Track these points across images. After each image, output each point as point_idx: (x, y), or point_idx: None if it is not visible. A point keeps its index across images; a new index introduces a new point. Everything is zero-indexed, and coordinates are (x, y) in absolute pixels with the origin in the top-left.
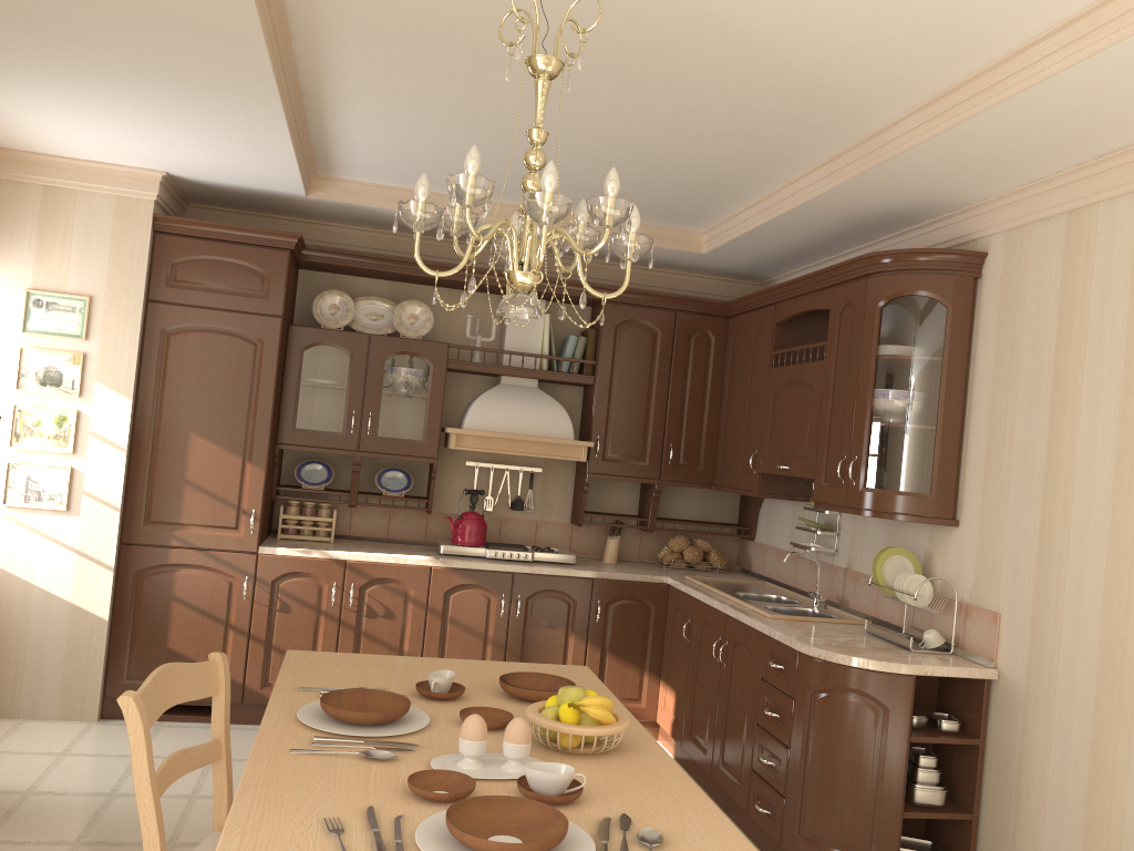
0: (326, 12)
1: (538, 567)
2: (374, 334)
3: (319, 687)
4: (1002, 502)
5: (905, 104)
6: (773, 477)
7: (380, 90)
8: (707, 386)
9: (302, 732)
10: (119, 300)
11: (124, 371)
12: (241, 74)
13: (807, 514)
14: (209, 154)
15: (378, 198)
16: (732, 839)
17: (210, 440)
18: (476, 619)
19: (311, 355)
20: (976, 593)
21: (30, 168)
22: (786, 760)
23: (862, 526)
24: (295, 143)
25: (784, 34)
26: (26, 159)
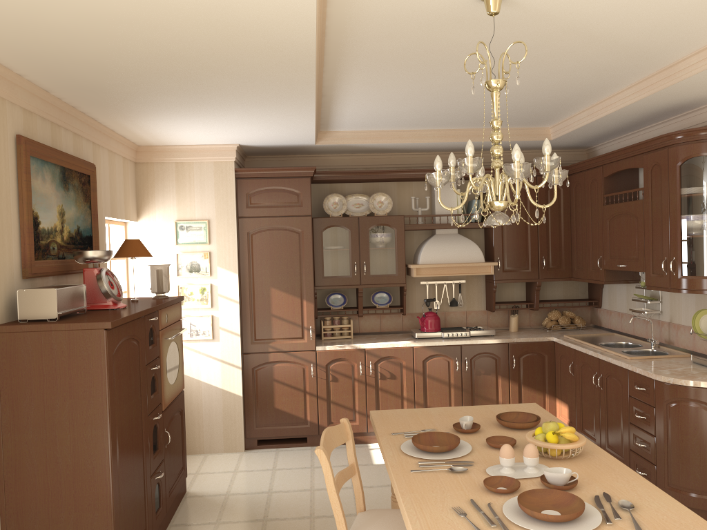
0: (346, 58)
1: (475, 340)
2: (359, 215)
3: (401, 432)
4: None
5: (691, 49)
6: (613, 270)
7: (367, 88)
8: (561, 218)
9: (410, 460)
10: (223, 220)
11: (231, 259)
12: (297, 96)
13: (637, 290)
14: (266, 133)
15: (355, 139)
16: (670, 502)
17: (282, 290)
18: (443, 374)
19: (327, 233)
20: None
21: (167, 154)
22: (654, 443)
23: (677, 296)
24: (316, 121)
25: (618, 28)
26: (164, 149)
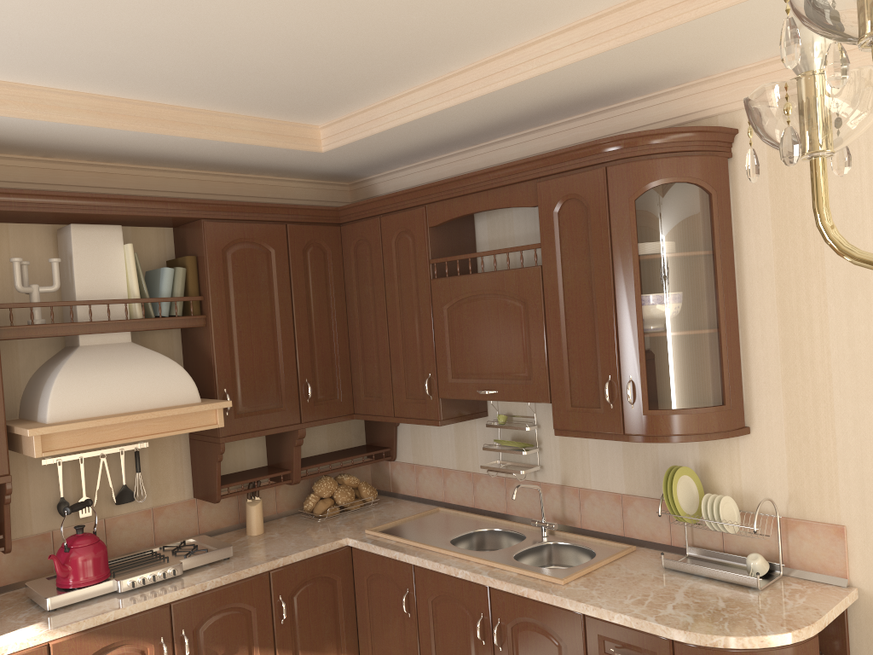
0: None
1: (200, 584)
2: None
3: None
4: (823, 404)
5: None
6: (452, 399)
7: None
8: (331, 305)
9: None
10: None
11: None
12: None
13: (481, 429)
14: None
15: None
16: None
17: None
18: None
19: None
20: (796, 504)
21: None
22: None
23: (578, 439)
24: None
25: None
26: None
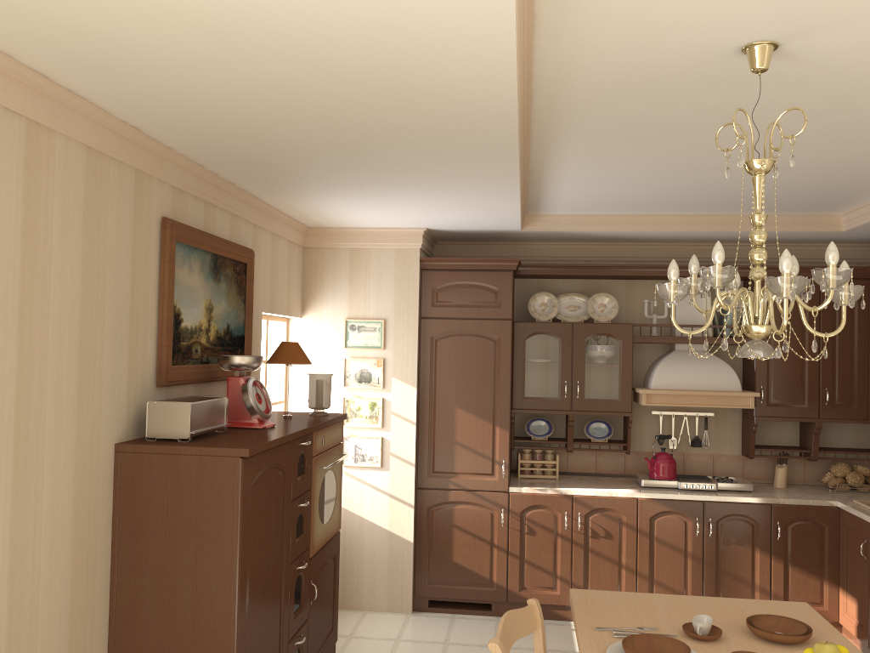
0: (559, 127)
1: (723, 496)
2: (574, 321)
3: (609, 627)
4: None
5: None
6: None
7: (588, 163)
8: (854, 337)
9: None
10: (402, 320)
11: (409, 368)
12: (496, 173)
13: None
14: (459, 216)
15: (572, 224)
16: None
17: (469, 412)
18: (677, 538)
19: (531, 342)
20: None
21: (341, 238)
22: None
23: None
24: (521, 203)
25: None
26: (338, 232)
